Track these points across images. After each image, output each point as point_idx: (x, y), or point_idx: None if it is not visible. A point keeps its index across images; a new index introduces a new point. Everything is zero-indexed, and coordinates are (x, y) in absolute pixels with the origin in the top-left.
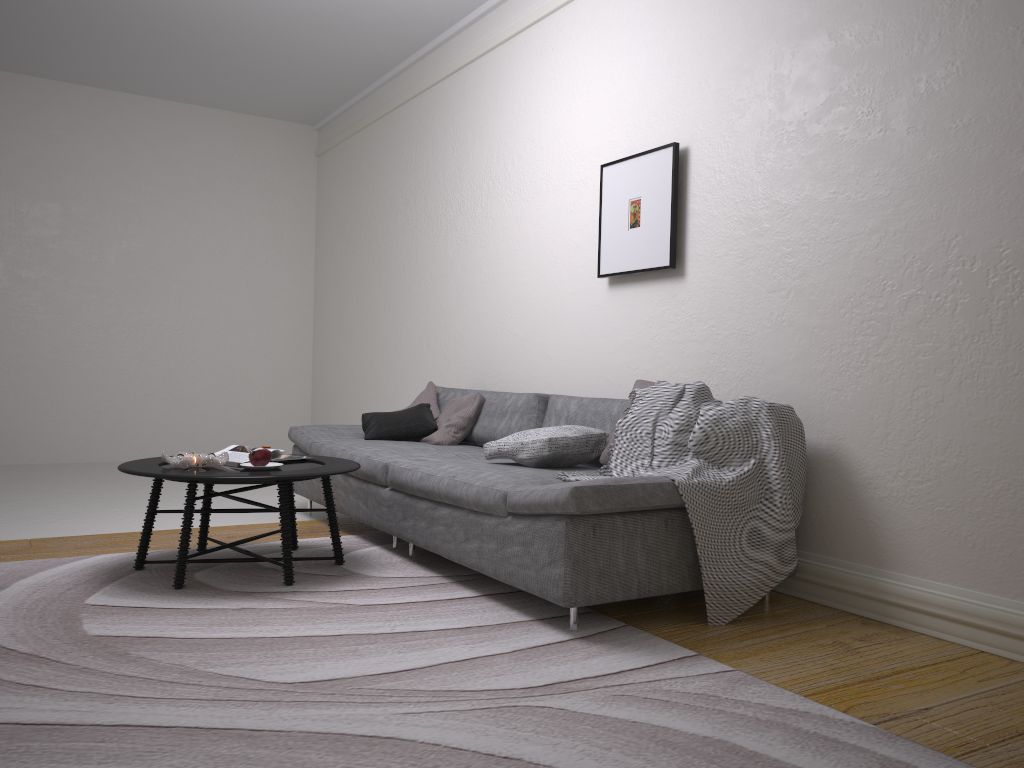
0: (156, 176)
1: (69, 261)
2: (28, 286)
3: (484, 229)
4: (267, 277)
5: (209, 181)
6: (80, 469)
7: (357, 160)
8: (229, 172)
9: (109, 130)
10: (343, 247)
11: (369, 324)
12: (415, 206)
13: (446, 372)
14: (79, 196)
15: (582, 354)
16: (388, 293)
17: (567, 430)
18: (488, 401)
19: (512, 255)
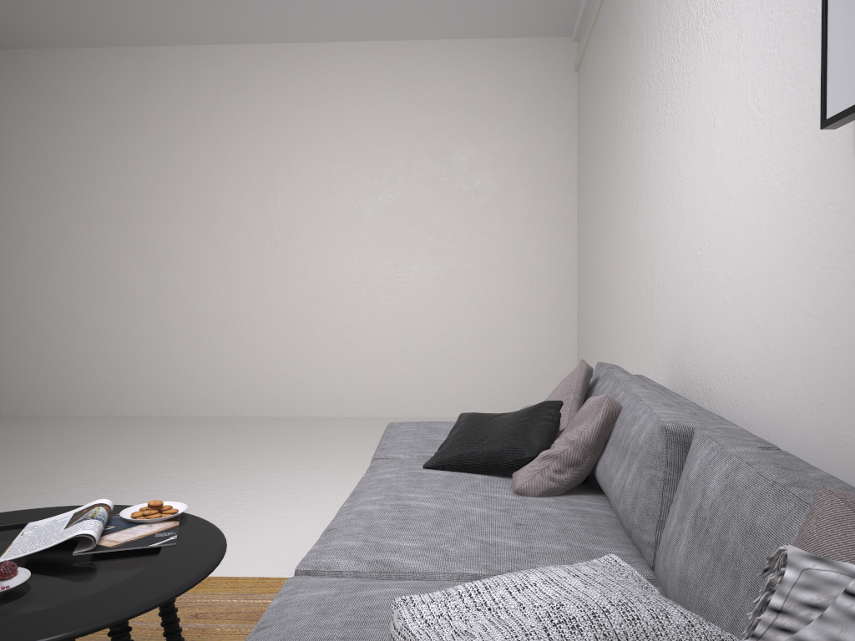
0: (406, 122)
1: (330, 218)
2: (296, 246)
3: (680, 97)
4: (523, 216)
5: (459, 119)
6: (326, 427)
7: (595, 58)
8: (479, 105)
9: (361, 82)
10: (589, 171)
11: (603, 264)
12: (628, 94)
13: (651, 335)
14: (337, 153)
15: (807, 323)
16: (612, 222)
17: (561, 634)
18: (622, 414)
19: (708, 129)
